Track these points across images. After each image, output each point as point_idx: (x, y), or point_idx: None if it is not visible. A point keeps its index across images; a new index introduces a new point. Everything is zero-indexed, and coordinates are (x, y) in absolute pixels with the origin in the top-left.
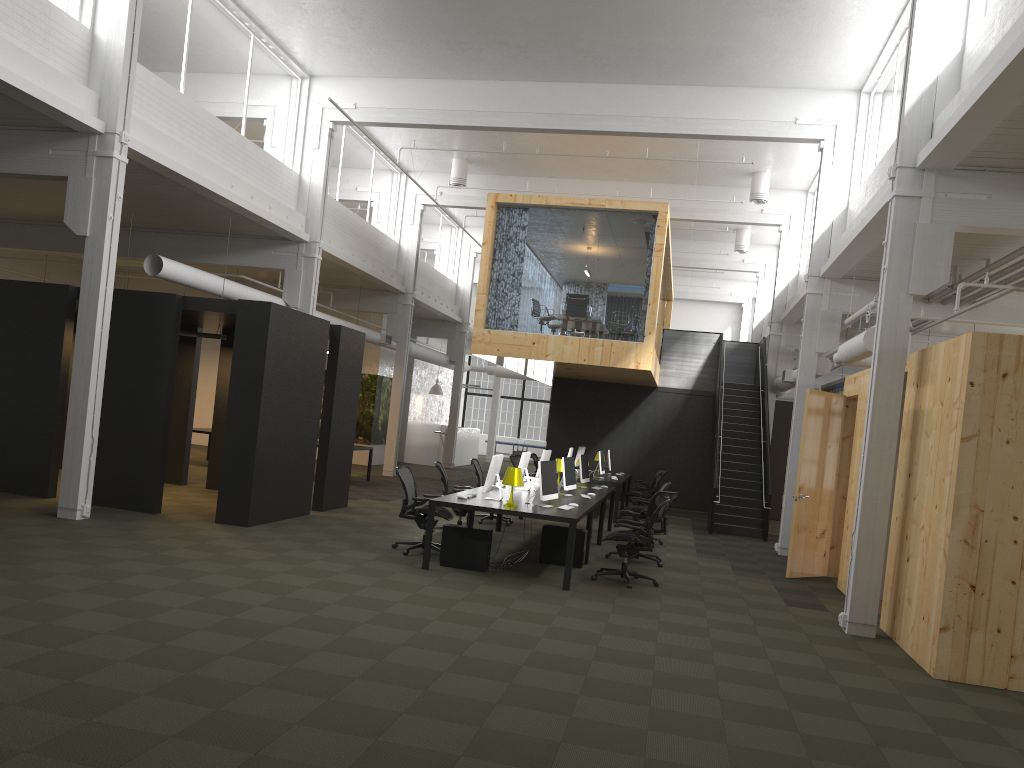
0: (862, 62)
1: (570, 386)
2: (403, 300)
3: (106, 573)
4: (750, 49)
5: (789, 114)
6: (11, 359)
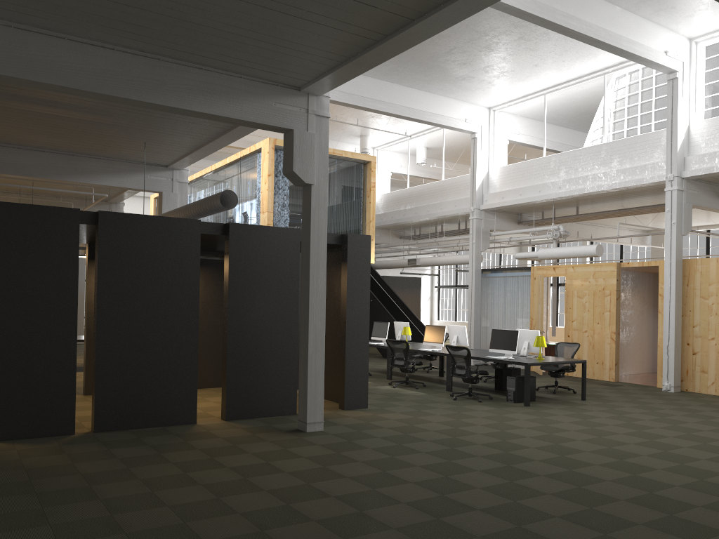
0: (513, 97)
1: None
2: (116, 209)
3: (557, 449)
4: (480, 81)
5: (462, 116)
6: (144, 294)
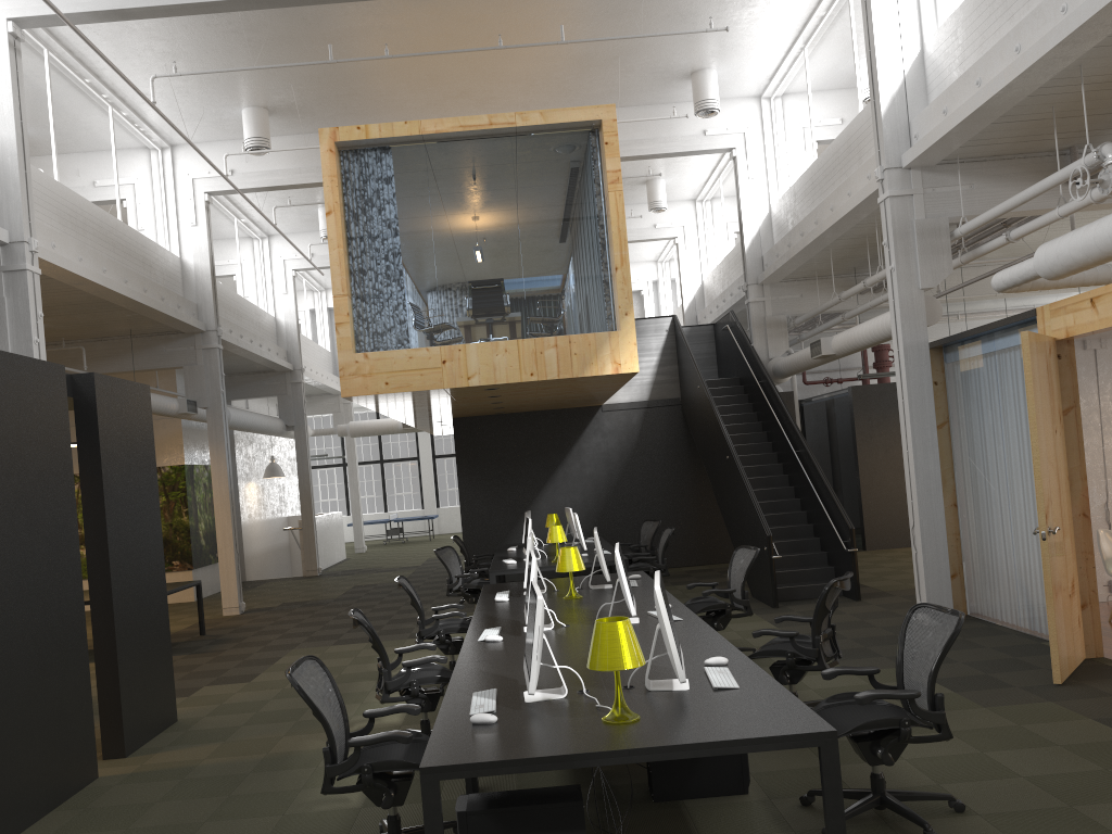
0: None
1: (479, 427)
2: (204, 342)
3: None
4: None
5: None
6: None
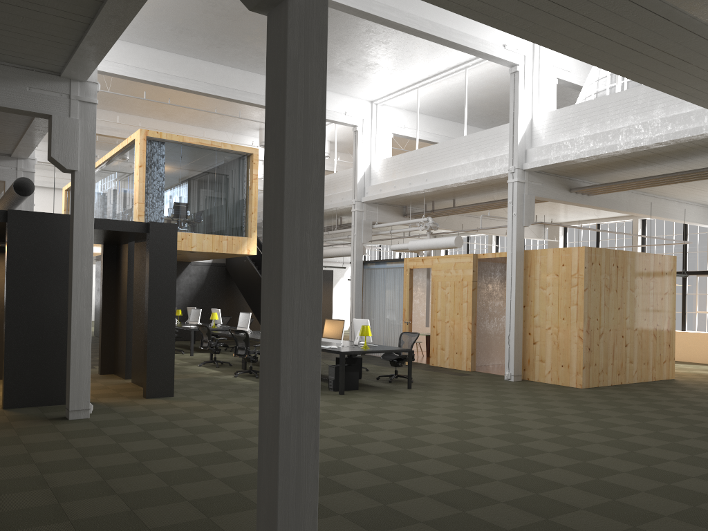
0: (389, 90)
1: None
2: None
3: None
4: (349, 74)
5: (342, 109)
6: None
